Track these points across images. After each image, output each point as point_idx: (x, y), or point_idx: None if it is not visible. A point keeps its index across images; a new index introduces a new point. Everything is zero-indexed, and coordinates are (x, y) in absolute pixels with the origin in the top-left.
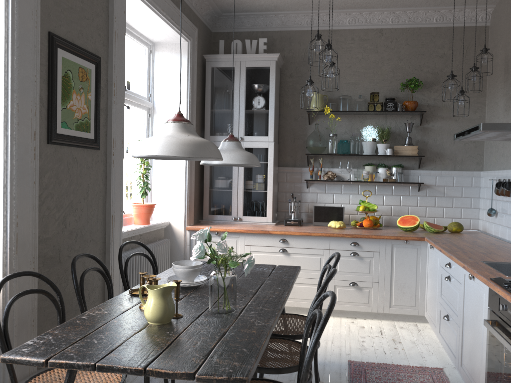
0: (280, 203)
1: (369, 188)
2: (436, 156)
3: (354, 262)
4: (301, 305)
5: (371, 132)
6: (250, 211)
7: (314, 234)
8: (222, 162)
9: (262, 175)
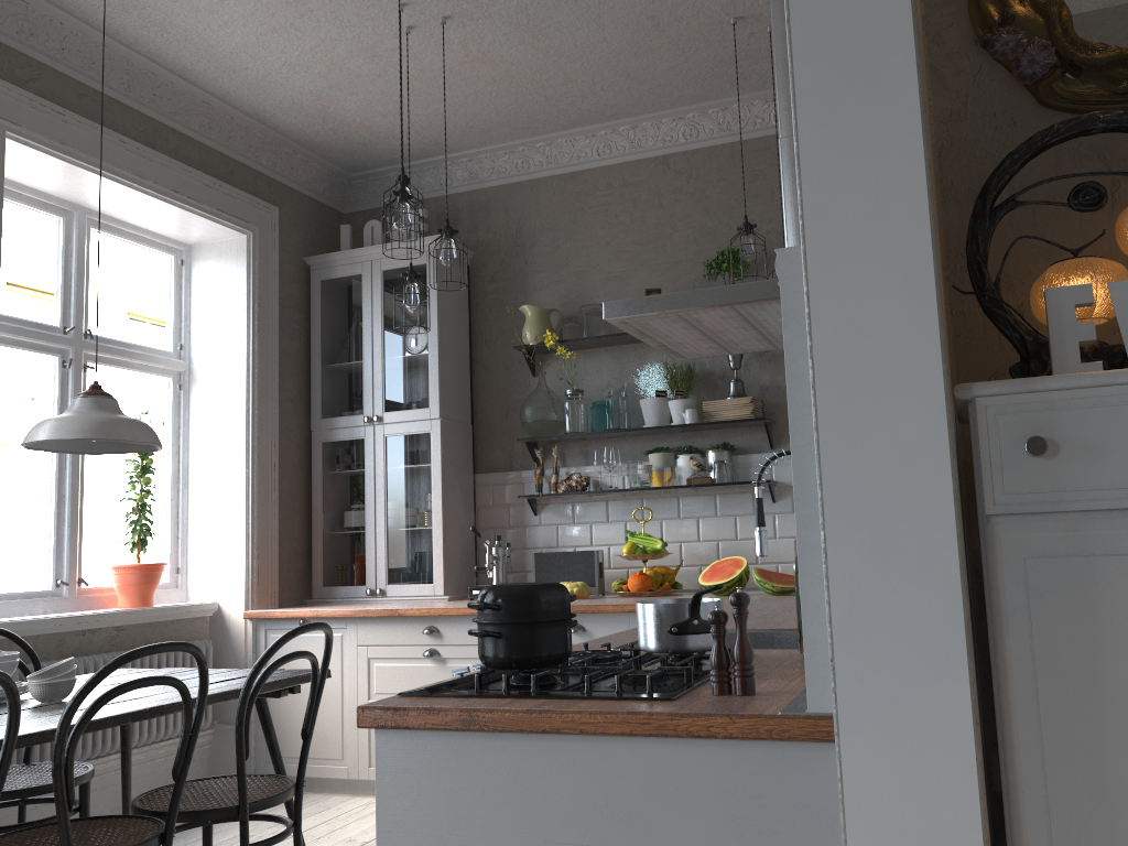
0: (483, 554)
1: (664, 504)
2: None
3: None
4: None
5: (654, 378)
6: (402, 573)
7: None
8: (38, 438)
9: (422, 493)
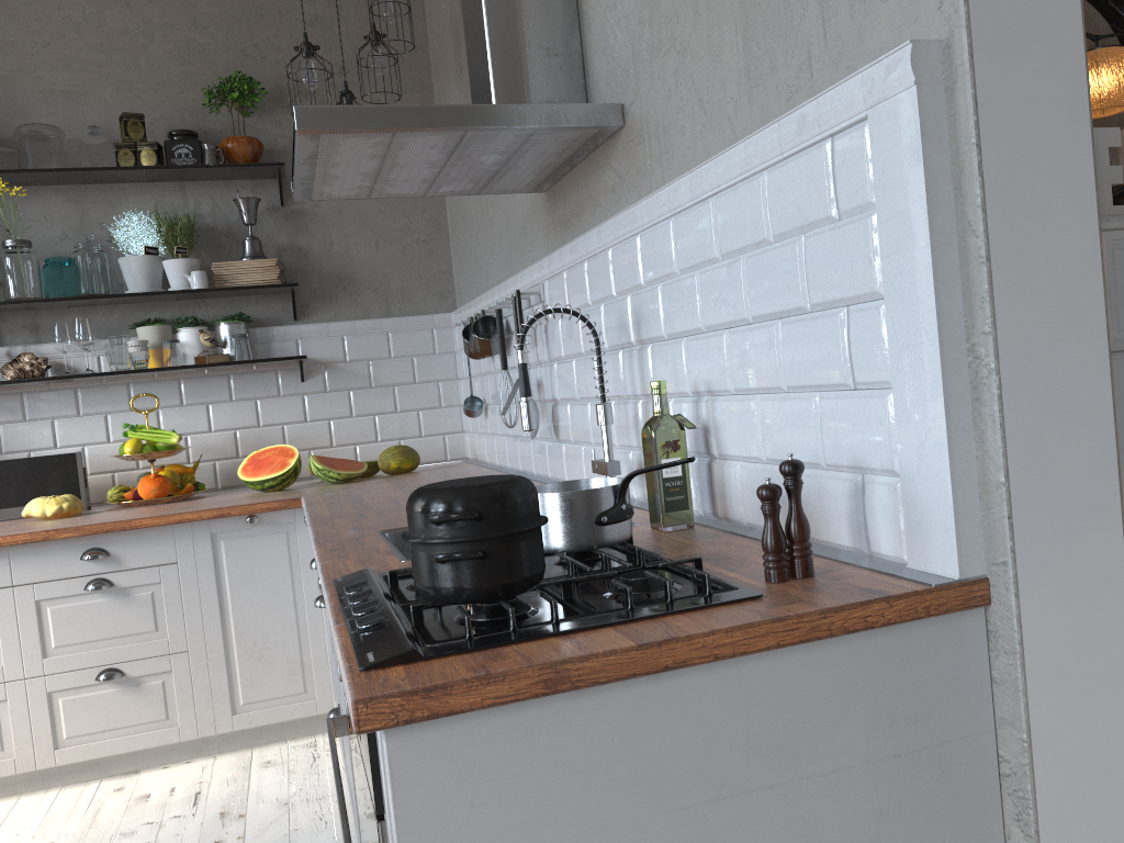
0: None
1: (161, 389)
2: (338, 284)
3: (104, 609)
4: None
5: (140, 231)
6: None
7: None
8: None
9: None
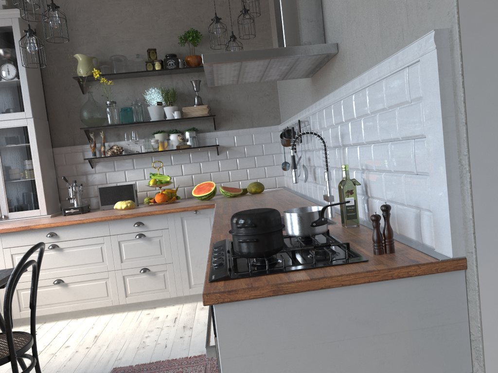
0: (62, 191)
1: (164, 158)
2: (232, 114)
3: (142, 245)
4: (87, 307)
5: (155, 95)
6: (18, 205)
7: (87, 221)
8: None
9: (26, 160)
